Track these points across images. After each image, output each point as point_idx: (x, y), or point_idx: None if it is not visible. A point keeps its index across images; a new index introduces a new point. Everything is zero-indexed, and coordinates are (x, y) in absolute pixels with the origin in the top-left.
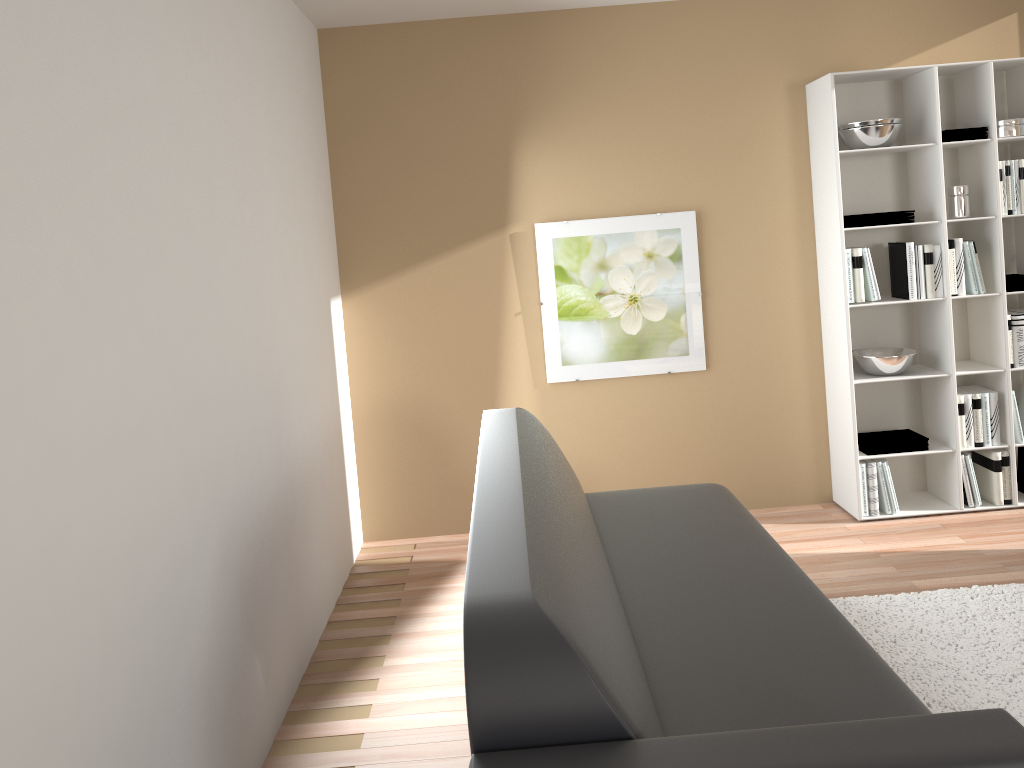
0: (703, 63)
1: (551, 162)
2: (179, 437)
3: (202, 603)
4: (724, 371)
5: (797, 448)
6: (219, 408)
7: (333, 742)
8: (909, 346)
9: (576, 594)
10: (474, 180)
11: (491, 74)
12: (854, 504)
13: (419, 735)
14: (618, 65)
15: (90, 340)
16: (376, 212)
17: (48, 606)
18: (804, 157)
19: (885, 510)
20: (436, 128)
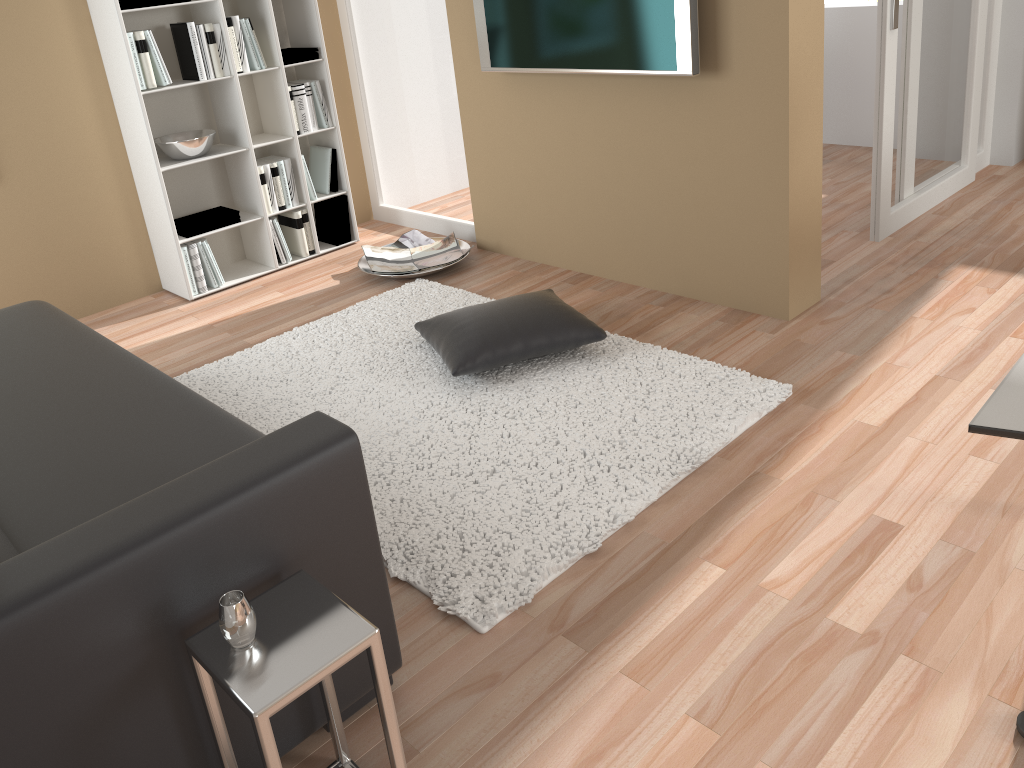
0: None
1: None
2: None
3: None
4: (19, 181)
5: (118, 246)
6: None
7: None
8: (208, 127)
9: None
10: None
11: None
12: (183, 287)
13: None
14: None
15: None
16: None
17: None
18: None
19: (213, 285)
20: None
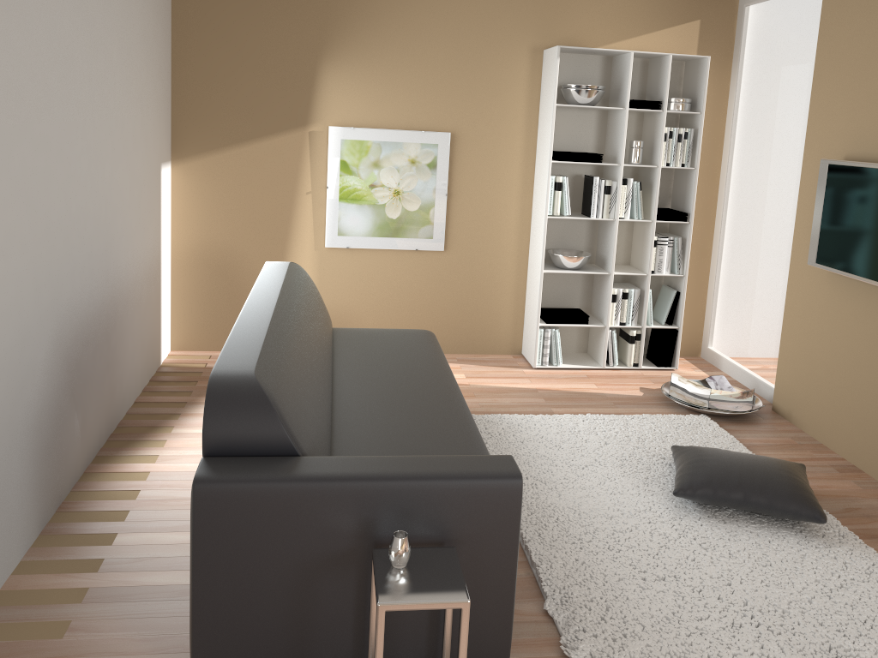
0: (471, 22)
1: (347, 80)
2: (31, 254)
3: (39, 369)
4: (457, 253)
5: (502, 314)
6: (63, 238)
7: (127, 476)
8: (590, 250)
9: (287, 378)
10: (286, 86)
11: (308, 5)
12: (532, 356)
13: (189, 475)
14: (407, 13)
15: None
16: (206, 100)
17: None
18: (535, 104)
19: (553, 362)
20: (260, 41)
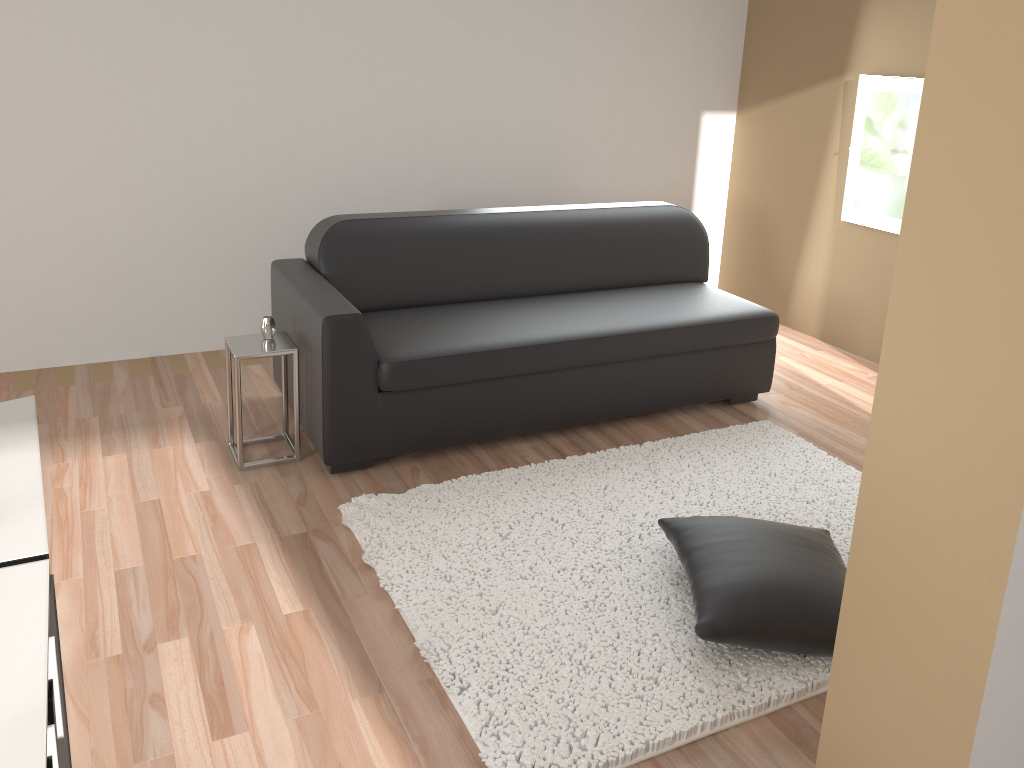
0: None
1: (888, 17)
2: (404, 144)
3: None
4: None
5: None
6: (457, 142)
7: None
8: None
9: (382, 237)
10: (830, 29)
11: None
12: None
13: None
14: None
15: (330, 89)
16: (766, 49)
17: (283, 173)
18: None
19: None
20: None
